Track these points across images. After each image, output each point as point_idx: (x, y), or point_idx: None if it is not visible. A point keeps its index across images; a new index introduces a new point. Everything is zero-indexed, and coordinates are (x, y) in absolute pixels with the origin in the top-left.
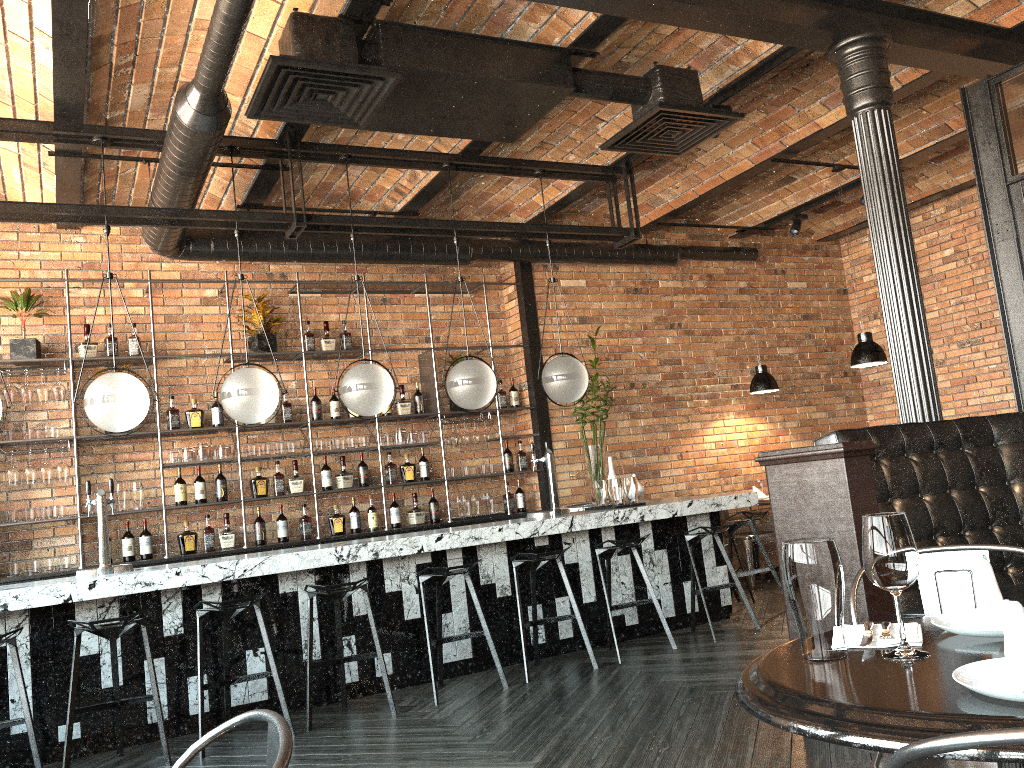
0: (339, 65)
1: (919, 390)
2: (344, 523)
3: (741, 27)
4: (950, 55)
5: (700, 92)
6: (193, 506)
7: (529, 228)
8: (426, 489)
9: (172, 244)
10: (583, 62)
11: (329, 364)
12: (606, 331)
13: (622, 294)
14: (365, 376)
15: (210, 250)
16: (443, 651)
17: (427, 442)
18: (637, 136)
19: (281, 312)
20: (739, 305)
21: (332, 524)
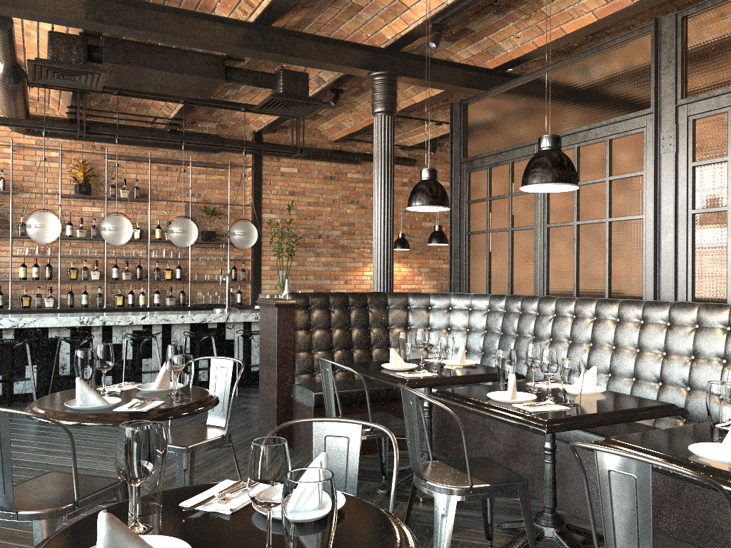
0: (69, 65)
1: (380, 272)
2: (123, 300)
3: (304, 63)
4: (444, 84)
5: (307, 86)
6: (28, 281)
7: (231, 144)
8: (181, 285)
9: (20, 128)
10: (246, 59)
11: (127, 204)
12: (307, 201)
13: (321, 179)
14: (113, 223)
15: (48, 132)
16: (144, 378)
17: (180, 258)
18: (270, 107)
19: (99, 170)
20: (401, 193)
21: (116, 300)
